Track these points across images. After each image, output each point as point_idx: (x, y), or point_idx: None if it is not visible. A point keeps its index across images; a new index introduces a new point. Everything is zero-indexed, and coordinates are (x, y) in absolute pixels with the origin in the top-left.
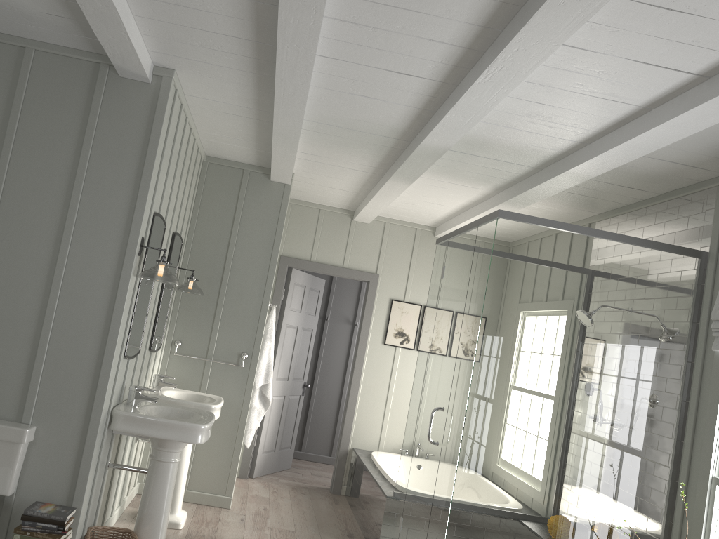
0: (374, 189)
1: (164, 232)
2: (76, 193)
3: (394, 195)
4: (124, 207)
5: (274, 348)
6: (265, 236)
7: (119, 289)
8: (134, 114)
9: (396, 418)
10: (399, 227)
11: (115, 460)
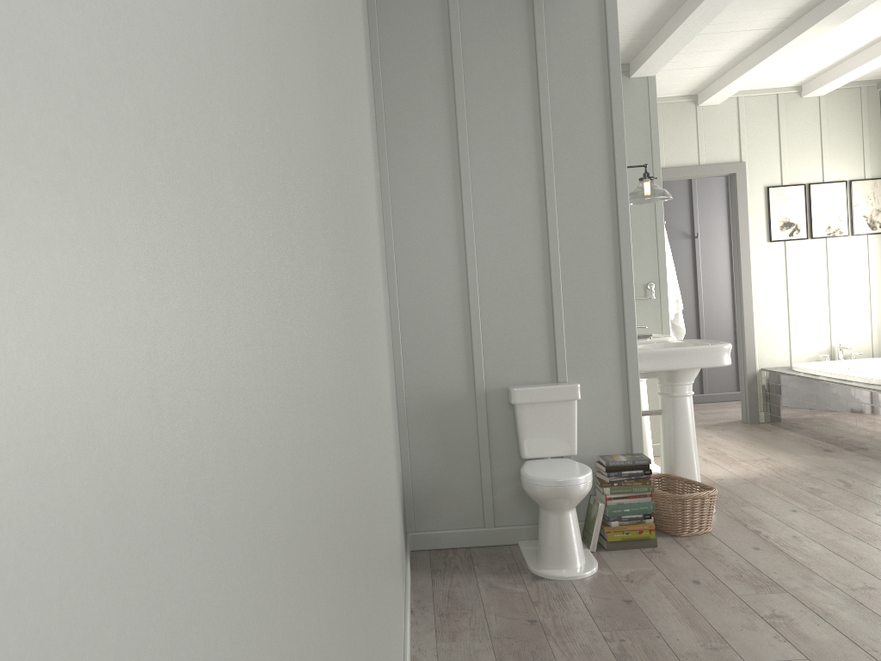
0: (762, 51)
1: None
2: (546, 127)
3: (798, 49)
4: (600, 128)
5: None
6: (639, 145)
7: (620, 218)
8: (582, 20)
9: (804, 323)
10: (755, 98)
11: None
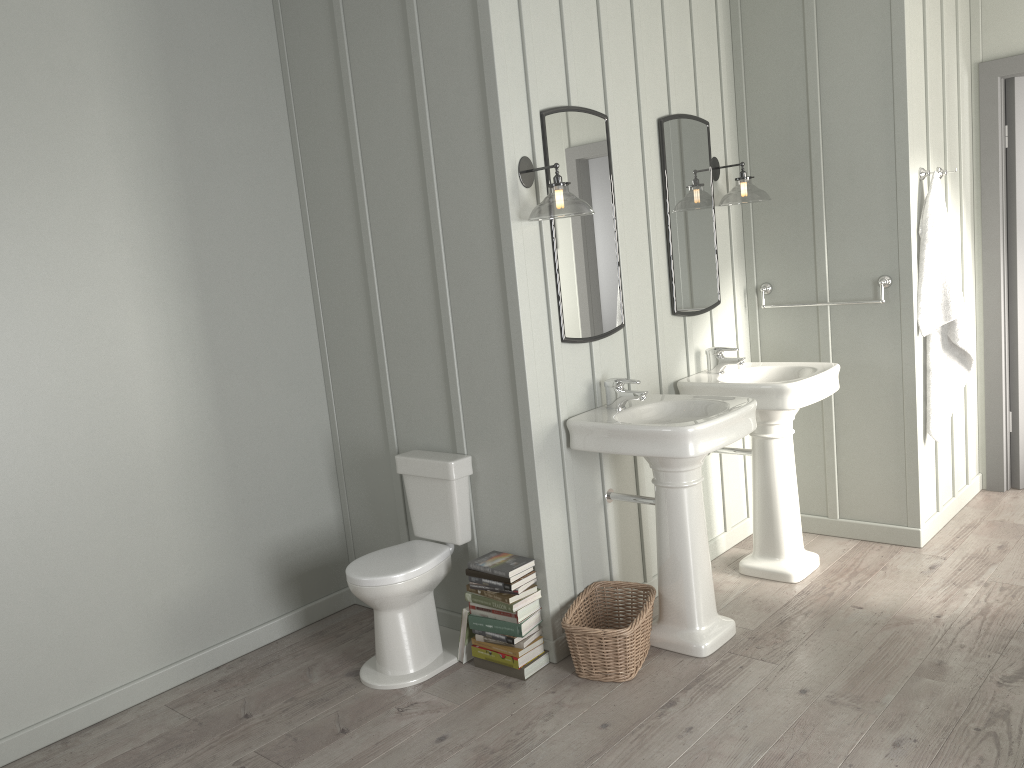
0: None
1: (607, 129)
2: (423, 131)
3: None
4: (478, 124)
5: (1009, 246)
6: (871, 50)
7: (503, 248)
8: None
9: None
10: None
11: (637, 487)
